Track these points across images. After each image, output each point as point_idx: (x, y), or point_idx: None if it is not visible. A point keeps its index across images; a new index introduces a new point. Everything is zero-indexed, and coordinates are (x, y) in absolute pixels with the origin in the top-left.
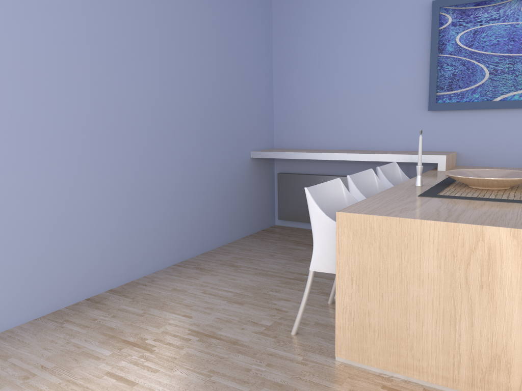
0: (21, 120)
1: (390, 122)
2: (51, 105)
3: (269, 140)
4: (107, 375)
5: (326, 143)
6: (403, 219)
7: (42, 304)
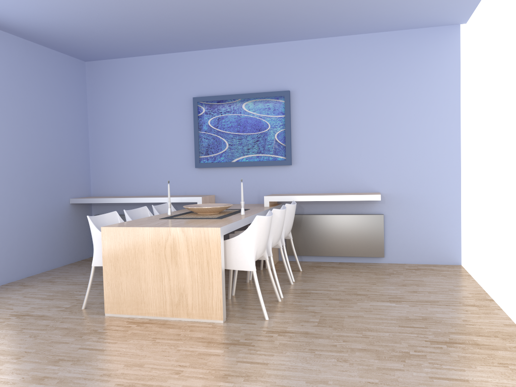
0: None
1: (173, 176)
2: None
3: (87, 190)
4: None
5: (130, 191)
6: (134, 227)
7: None
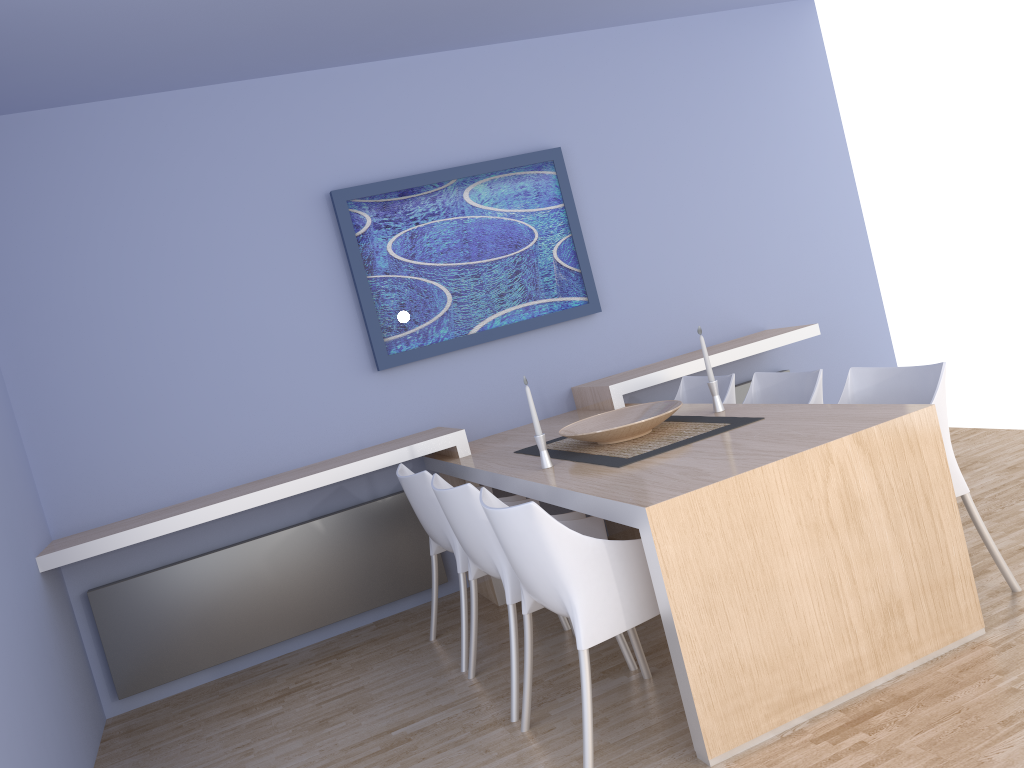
0: None
1: (314, 408)
2: None
3: (43, 522)
4: None
5: (191, 486)
6: (740, 475)
7: None
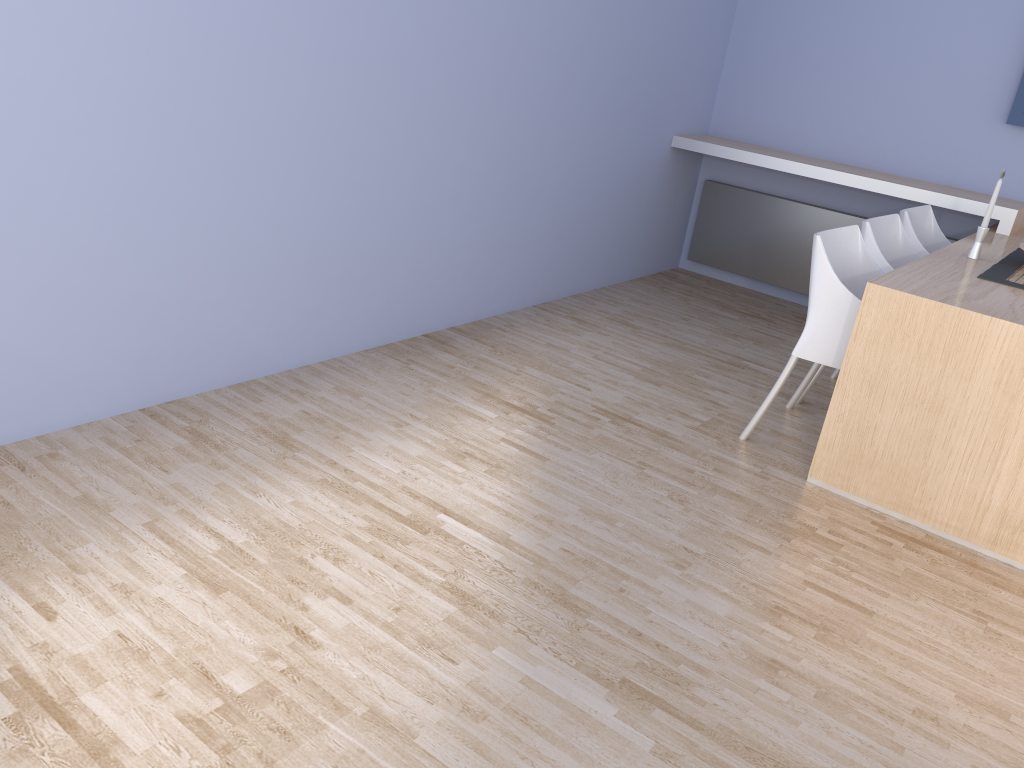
0: (398, 50)
1: (931, 131)
2: (436, 28)
3: (705, 119)
4: (504, 442)
5: (805, 145)
6: (965, 311)
7: (375, 331)
